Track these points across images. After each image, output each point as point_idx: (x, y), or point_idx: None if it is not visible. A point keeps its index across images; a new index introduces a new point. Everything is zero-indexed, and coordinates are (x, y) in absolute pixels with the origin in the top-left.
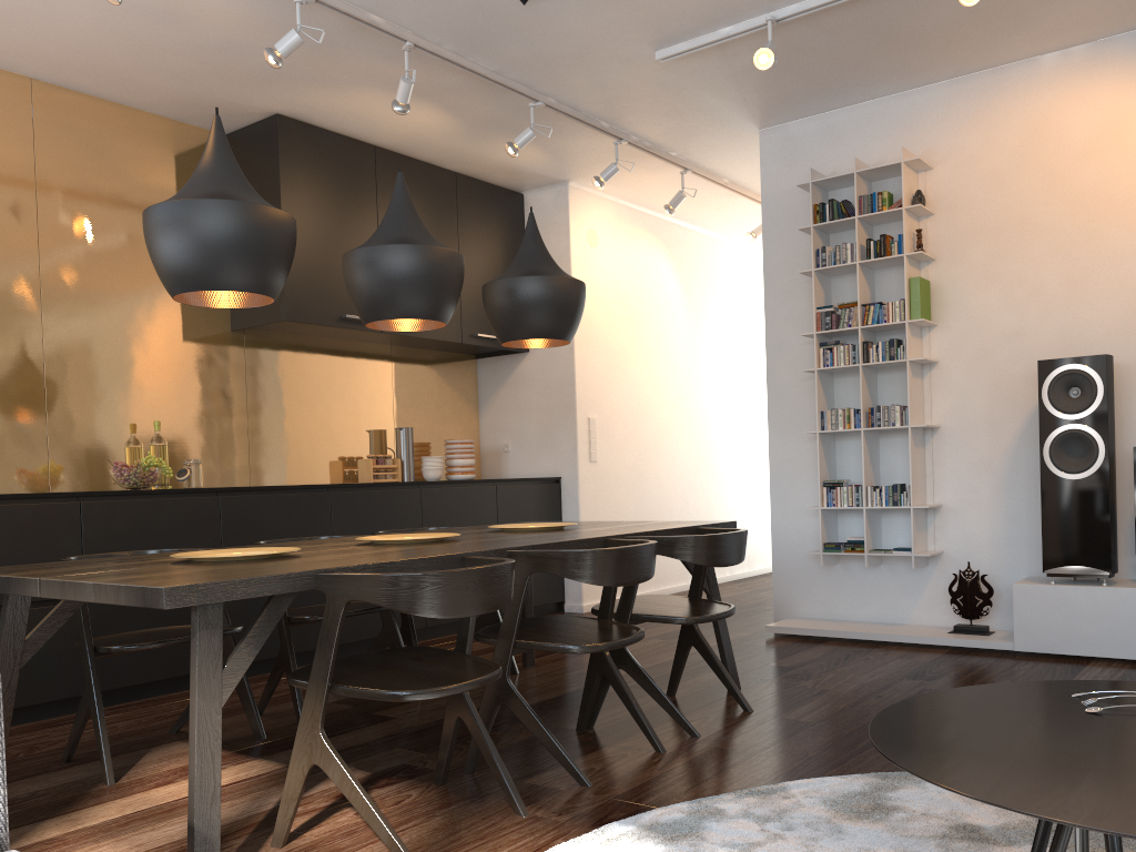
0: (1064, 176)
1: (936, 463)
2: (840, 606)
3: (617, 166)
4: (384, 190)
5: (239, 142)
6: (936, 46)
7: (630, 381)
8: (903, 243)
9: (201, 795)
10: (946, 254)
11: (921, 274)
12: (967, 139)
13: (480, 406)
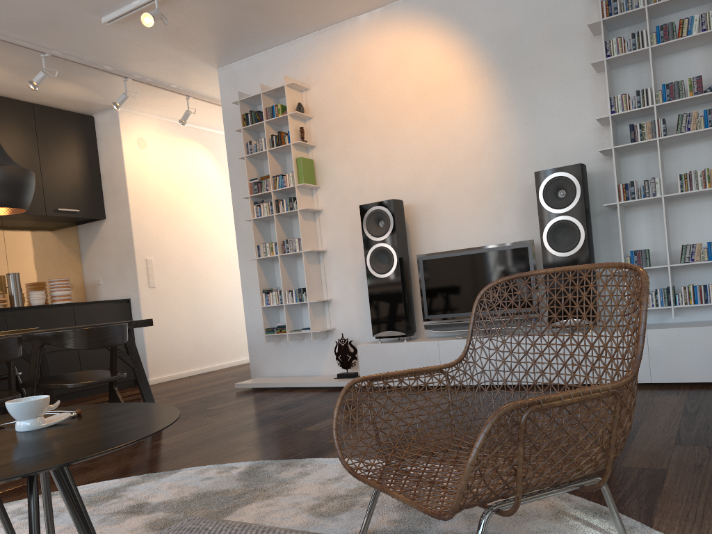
0: (377, 90)
1: (327, 273)
2: (285, 367)
3: (127, 95)
4: None
5: None
6: (286, 10)
7: (181, 234)
8: (290, 136)
9: None
10: (321, 142)
11: (309, 155)
12: (326, 69)
13: (82, 256)
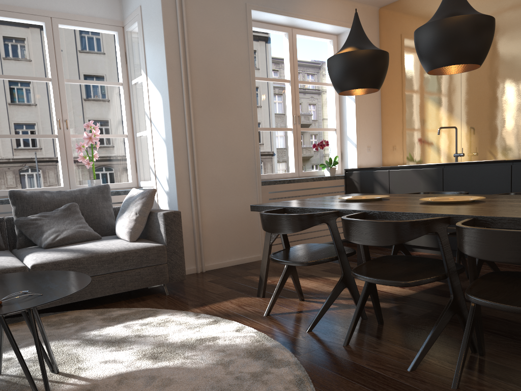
0: None
1: None
2: None
3: None
4: None
5: None
6: None
7: None
8: None
9: (261, 266)
10: None
11: None
12: None
13: None
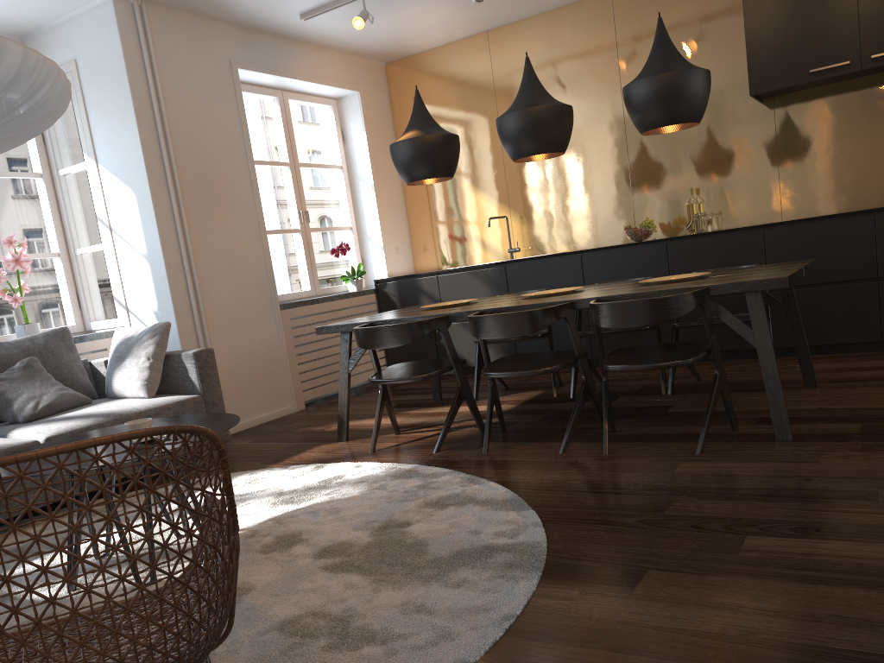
0: None
1: None
2: None
3: None
4: None
5: None
6: None
7: None
8: None
9: (340, 403)
10: None
11: None
12: None
13: None
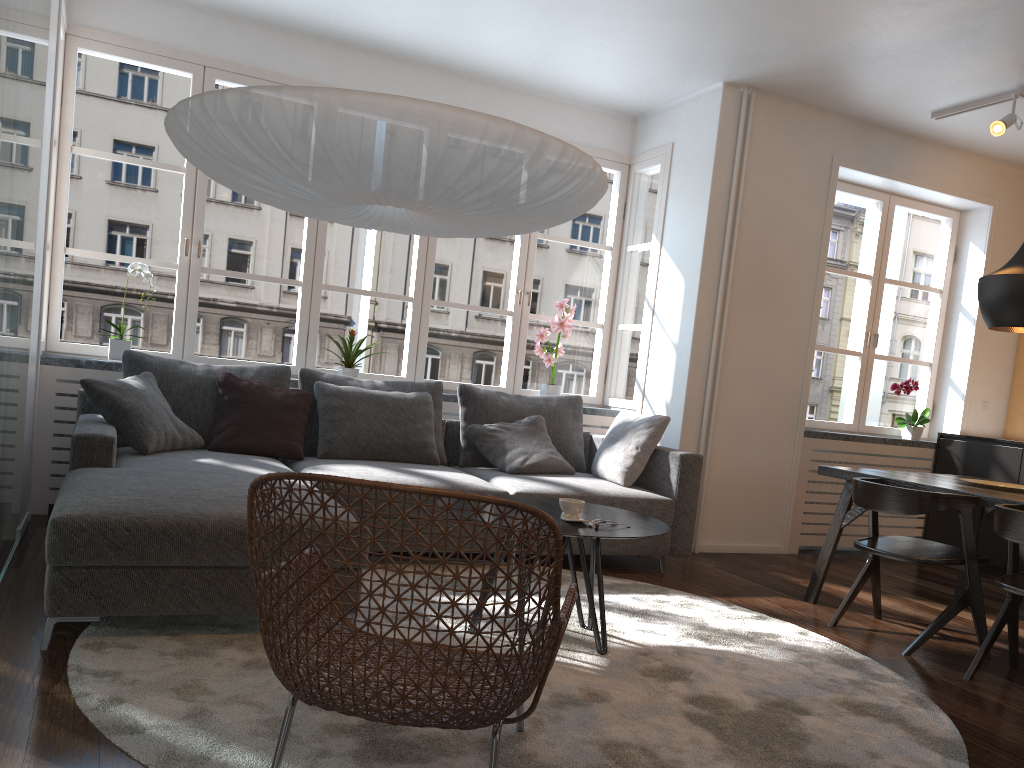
0: None
1: None
2: None
3: None
4: None
5: None
6: None
7: None
8: None
9: (819, 558)
10: None
11: None
12: None
13: None
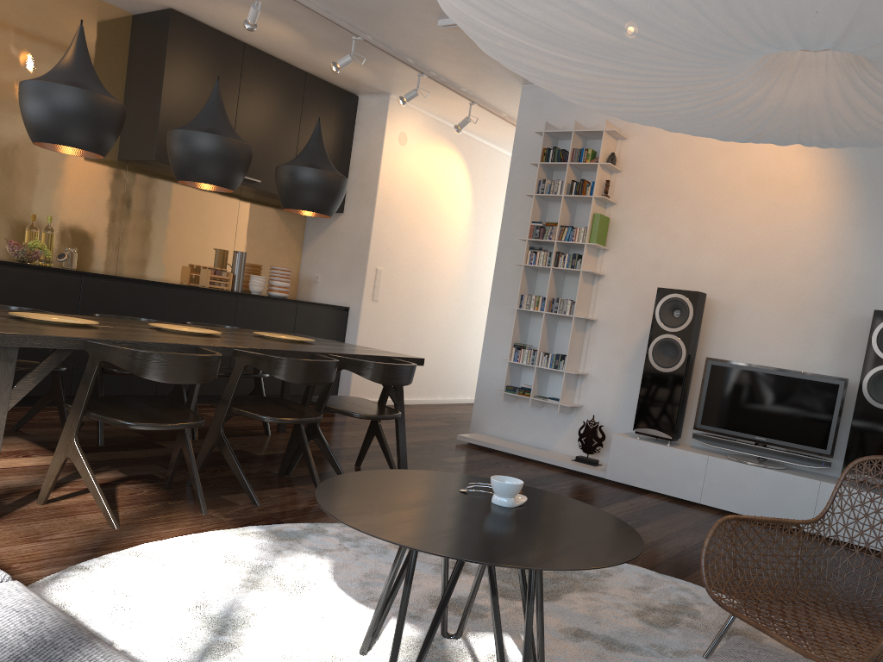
0: (707, 163)
1: (590, 344)
2: (512, 430)
3: (417, 92)
4: (247, 77)
5: (142, 23)
6: None
7: (415, 247)
8: (594, 188)
9: None
10: (624, 201)
11: (605, 212)
12: None
13: (304, 246)
